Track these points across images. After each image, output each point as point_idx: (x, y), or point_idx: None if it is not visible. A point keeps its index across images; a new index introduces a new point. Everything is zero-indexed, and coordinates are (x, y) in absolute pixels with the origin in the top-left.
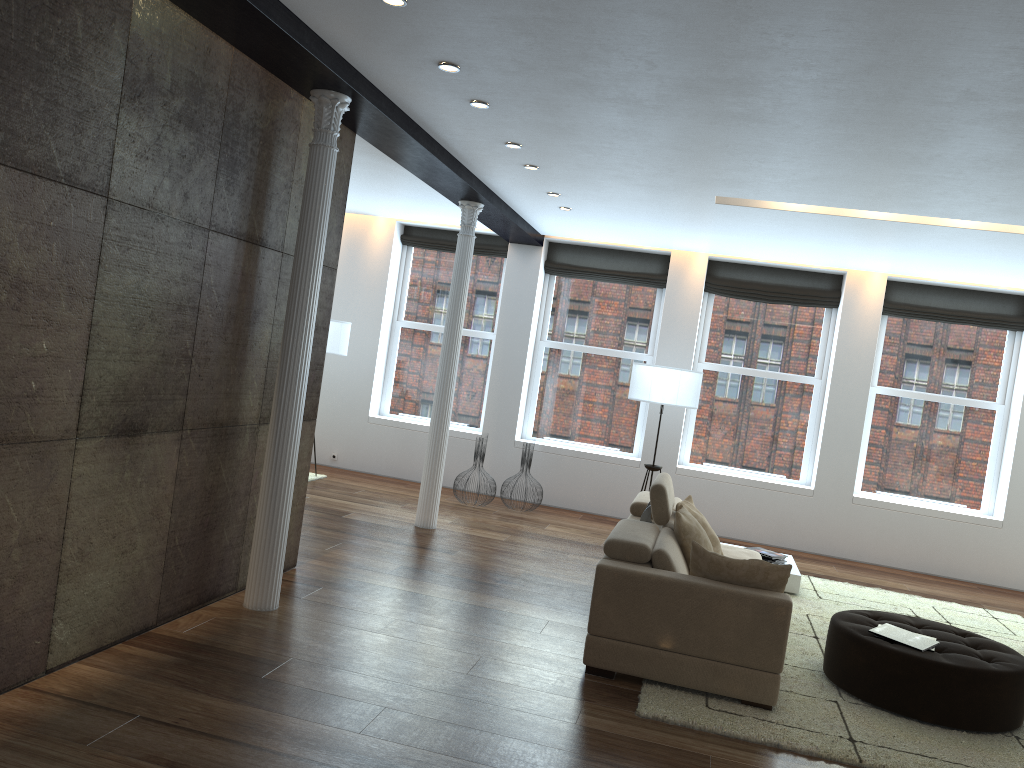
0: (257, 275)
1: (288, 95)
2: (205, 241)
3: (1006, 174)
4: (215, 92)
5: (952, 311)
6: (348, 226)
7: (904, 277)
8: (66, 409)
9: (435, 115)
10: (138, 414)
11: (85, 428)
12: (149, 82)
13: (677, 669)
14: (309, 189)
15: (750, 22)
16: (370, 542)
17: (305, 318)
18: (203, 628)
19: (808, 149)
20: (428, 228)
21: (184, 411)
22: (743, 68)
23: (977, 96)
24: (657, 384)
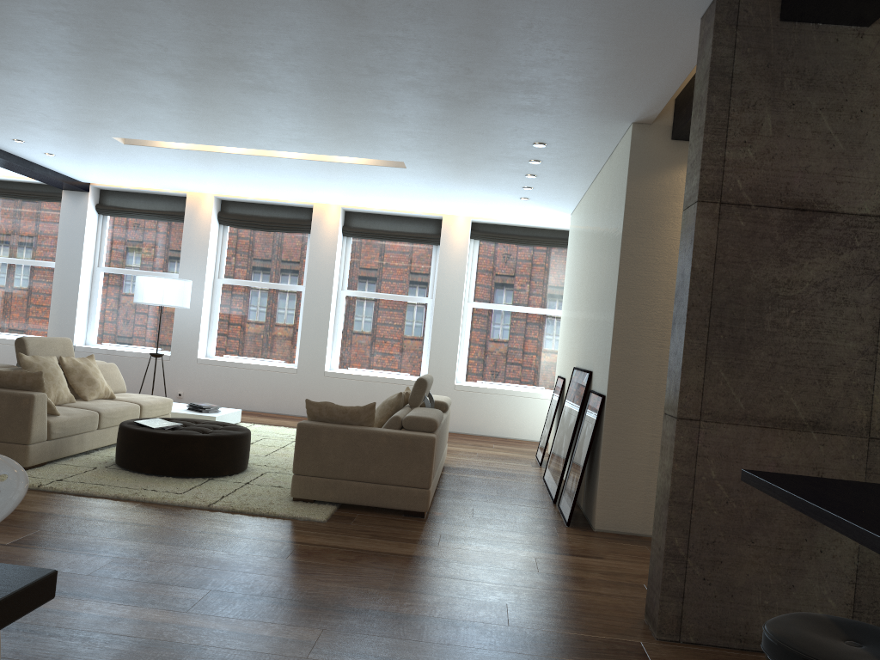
0: None
1: None
2: None
3: (219, 110)
4: None
5: (392, 232)
6: None
7: (353, 207)
8: None
9: None
10: None
11: None
12: None
13: None
14: None
15: None
16: None
17: None
18: None
19: (83, 93)
20: (4, 181)
21: None
22: None
23: (84, 47)
24: (147, 289)
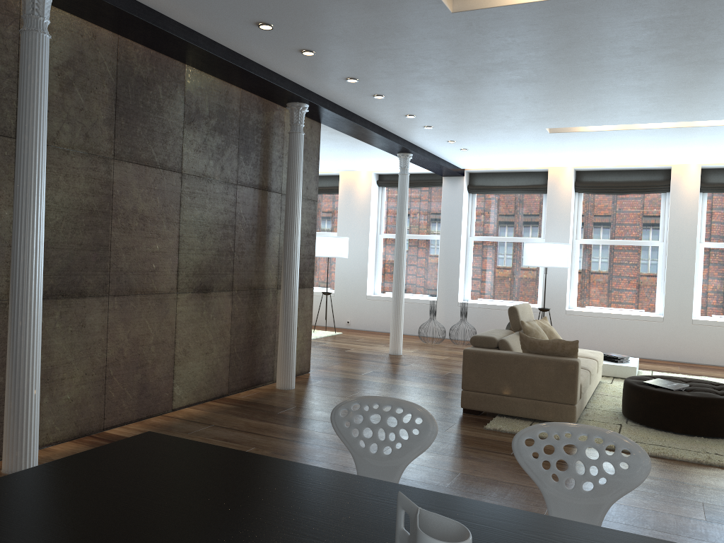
0: (267, 207)
1: (275, 108)
2: (235, 190)
3: (705, 88)
4: (233, 113)
5: None
6: (344, 179)
7: (713, 165)
8: (170, 278)
9: (359, 106)
10: (207, 281)
11: (181, 288)
12: (197, 113)
13: (514, 406)
14: (290, 157)
15: (487, 33)
16: (357, 361)
17: (294, 227)
18: (252, 396)
19: (575, 92)
20: (393, 174)
21: (232, 280)
22: (502, 56)
23: (641, 49)
24: (539, 254)
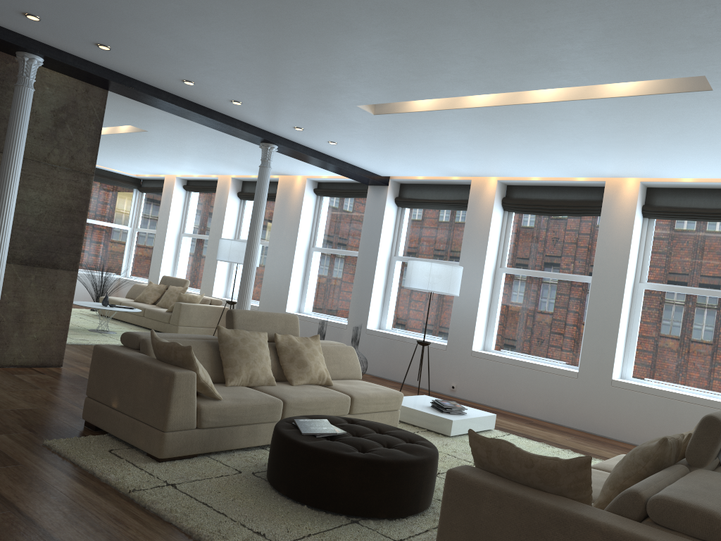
0: None
1: (12, 60)
2: None
3: (417, 22)
4: None
5: (710, 209)
6: (282, 185)
7: (655, 181)
8: None
9: (116, 65)
10: None
11: None
12: None
13: (117, 424)
14: (10, 112)
15: None
16: None
17: (2, 190)
18: None
19: (281, 35)
20: (330, 182)
21: None
22: None
23: None
24: (414, 274)
